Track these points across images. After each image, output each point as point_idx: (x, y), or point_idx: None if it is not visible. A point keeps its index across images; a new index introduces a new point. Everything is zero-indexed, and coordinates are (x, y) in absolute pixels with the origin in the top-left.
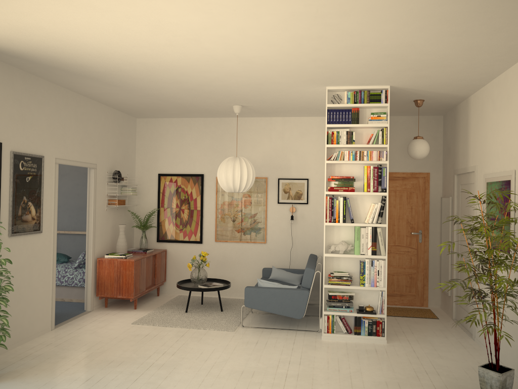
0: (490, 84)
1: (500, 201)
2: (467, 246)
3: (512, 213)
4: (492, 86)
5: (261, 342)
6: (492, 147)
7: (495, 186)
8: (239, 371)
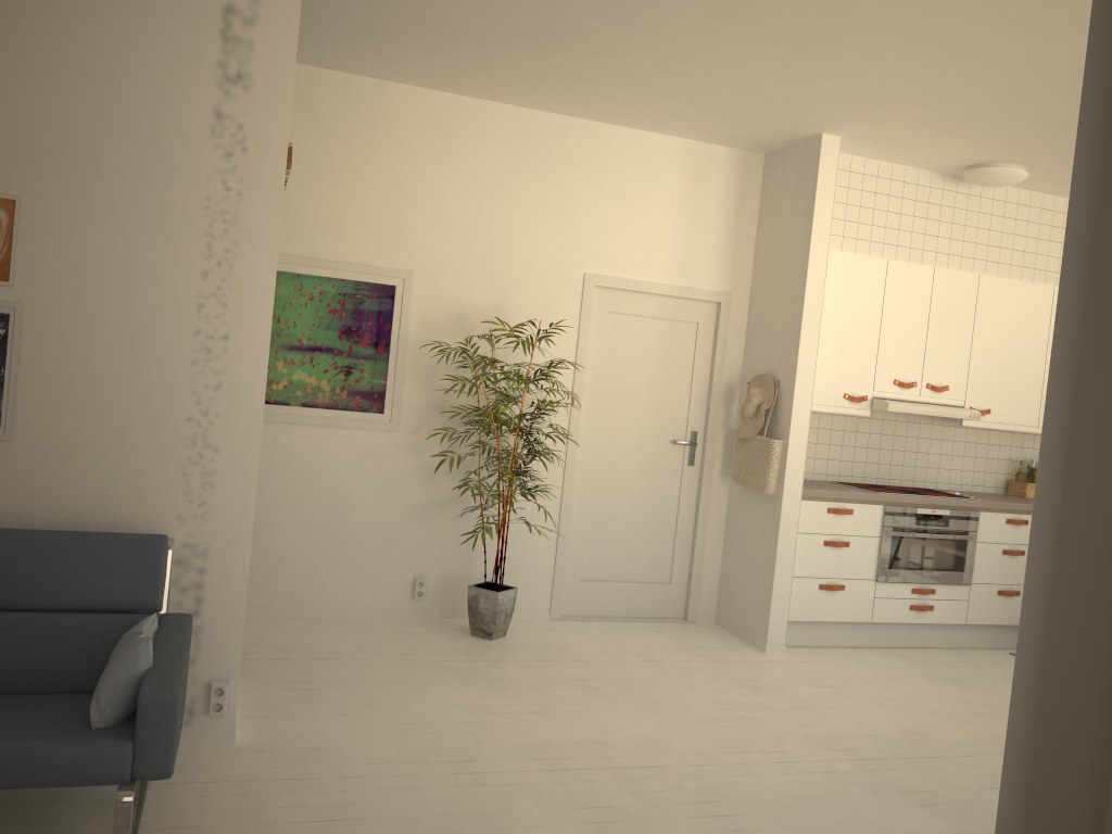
0: (301, 70)
1: (345, 318)
2: (489, 407)
3: (401, 344)
4: (315, 80)
5: (318, 830)
6: (304, 203)
7: (324, 286)
8: (598, 828)
